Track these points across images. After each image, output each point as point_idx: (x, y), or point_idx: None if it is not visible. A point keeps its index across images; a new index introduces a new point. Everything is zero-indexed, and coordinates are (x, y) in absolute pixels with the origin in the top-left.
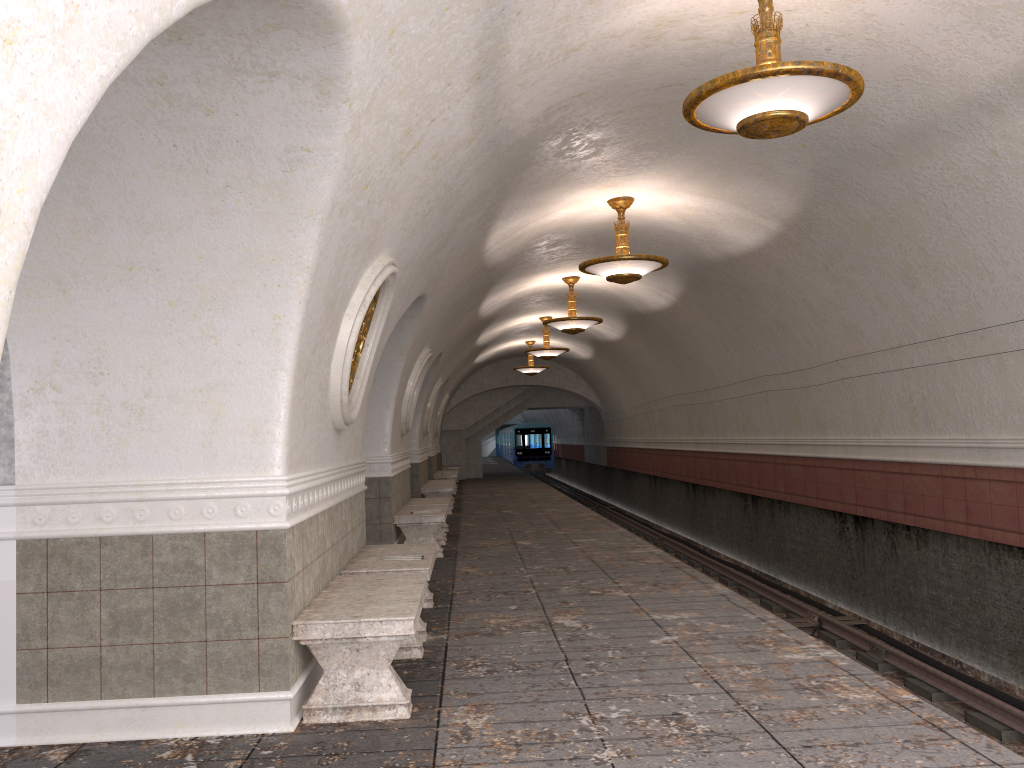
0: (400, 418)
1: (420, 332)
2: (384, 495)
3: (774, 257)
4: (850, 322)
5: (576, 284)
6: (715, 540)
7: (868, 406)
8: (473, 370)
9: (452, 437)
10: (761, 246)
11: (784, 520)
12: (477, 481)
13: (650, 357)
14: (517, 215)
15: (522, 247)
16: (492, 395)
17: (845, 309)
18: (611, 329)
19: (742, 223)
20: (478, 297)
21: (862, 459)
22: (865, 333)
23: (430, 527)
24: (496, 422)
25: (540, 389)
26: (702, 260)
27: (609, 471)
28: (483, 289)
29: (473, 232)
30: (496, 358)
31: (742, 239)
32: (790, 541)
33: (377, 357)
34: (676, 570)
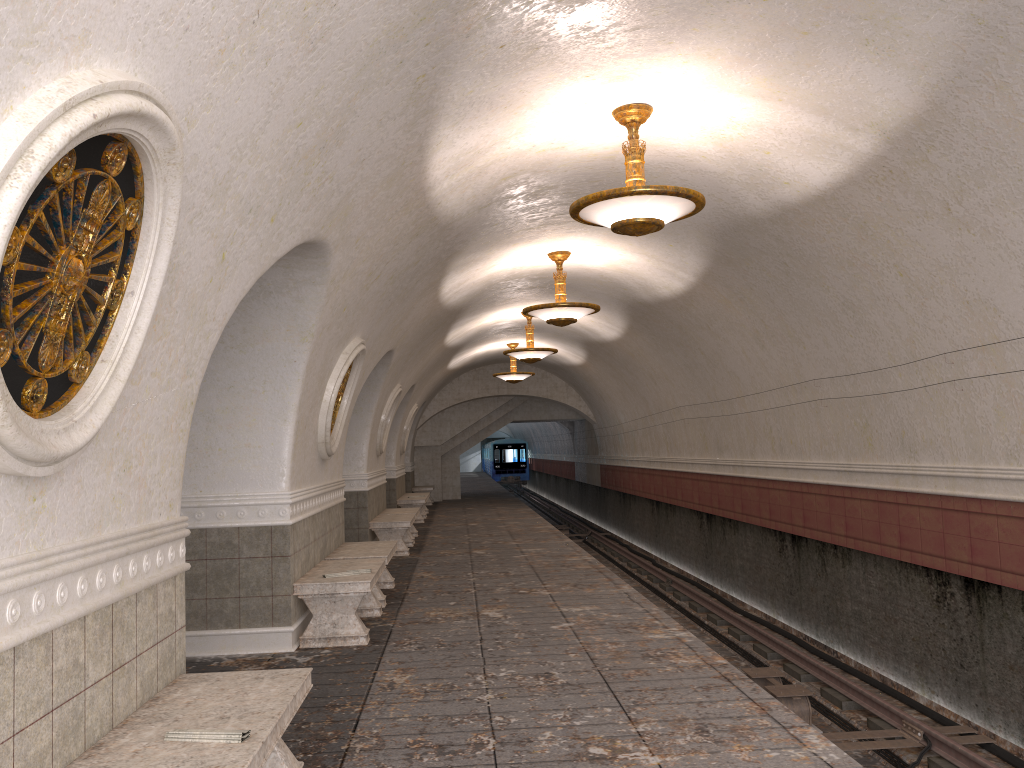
0: (316, 436)
1: (334, 310)
2: (279, 552)
3: (857, 201)
4: (977, 294)
5: (566, 264)
6: (738, 586)
7: (998, 420)
8: (448, 378)
9: (426, 454)
10: (838, 184)
11: (842, 571)
12: (453, 504)
13: (655, 360)
14: (473, 121)
15: (489, 193)
16: (471, 406)
17: (970, 274)
18: (608, 326)
19: (814, 146)
20: (434, 273)
21: (985, 498)
22: (1004, 310)
23: (349, 599)
24: (476, 437)
25: (525, 400)
26: (740, 217)
27: (603, 492)
28: (439, 260)
29: (397, 135)
30: (475, 364)
31: (809, 175)
32: (852, 600)
33: (209, 332)
34: (727, 686)
